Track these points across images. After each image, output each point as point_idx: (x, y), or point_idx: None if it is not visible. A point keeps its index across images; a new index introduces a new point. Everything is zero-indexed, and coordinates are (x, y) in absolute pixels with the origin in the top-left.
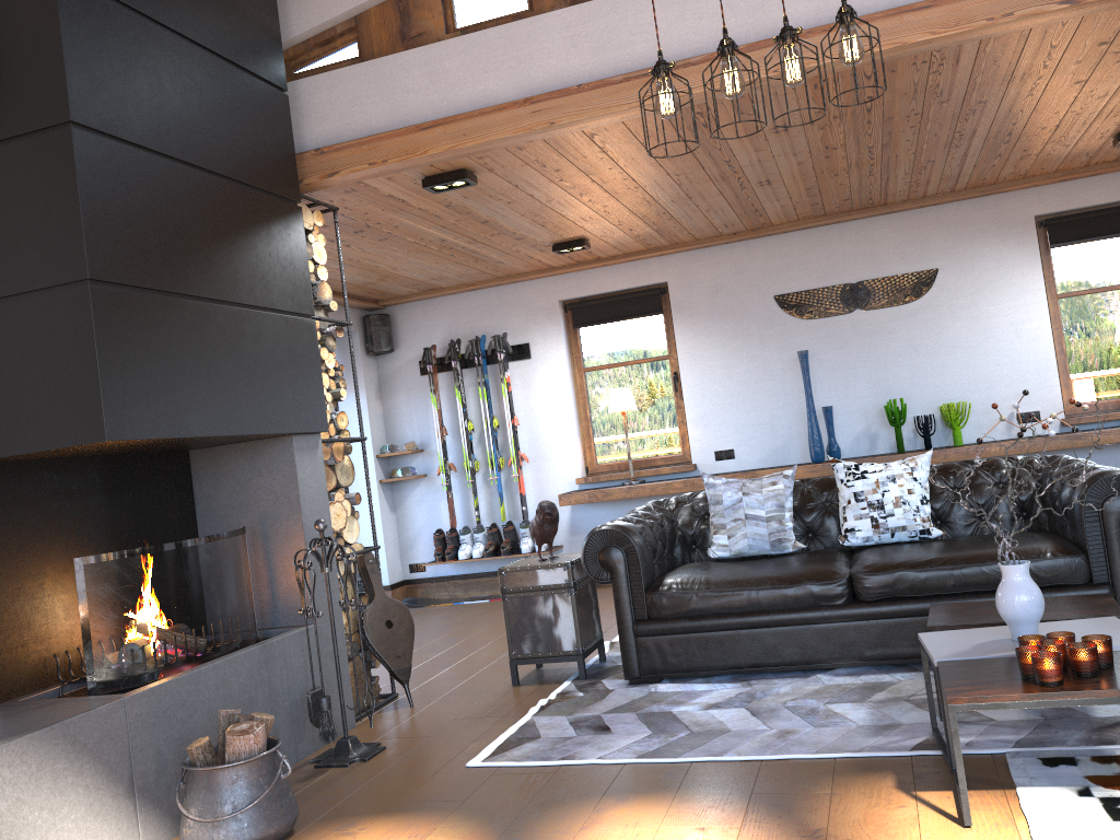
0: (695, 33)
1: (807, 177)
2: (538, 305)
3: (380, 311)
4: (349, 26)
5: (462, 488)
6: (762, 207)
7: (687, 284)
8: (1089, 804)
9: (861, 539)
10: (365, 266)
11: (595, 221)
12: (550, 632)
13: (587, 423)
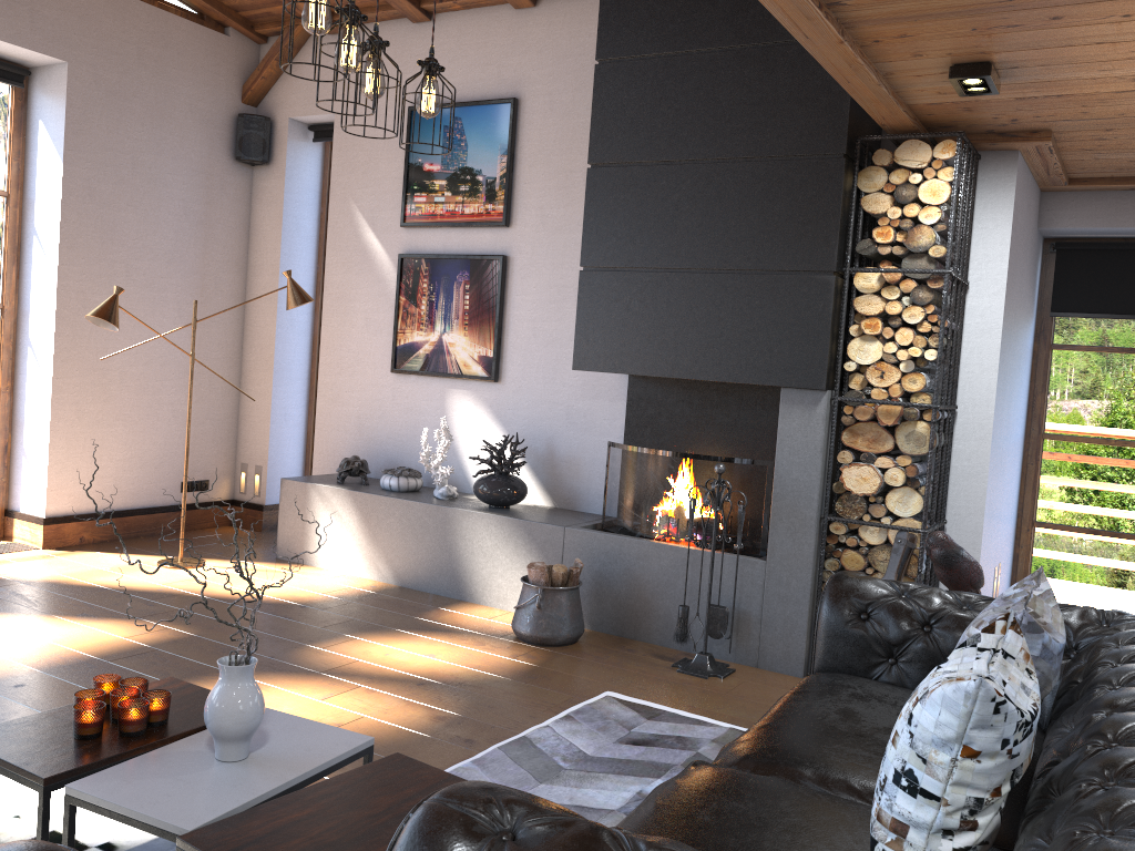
0: None
1: None
2: None
3: None
4: None
5: None
6: None
7: None
8: (90, 837)
9: None
10: None
11: None
12: None
13: None
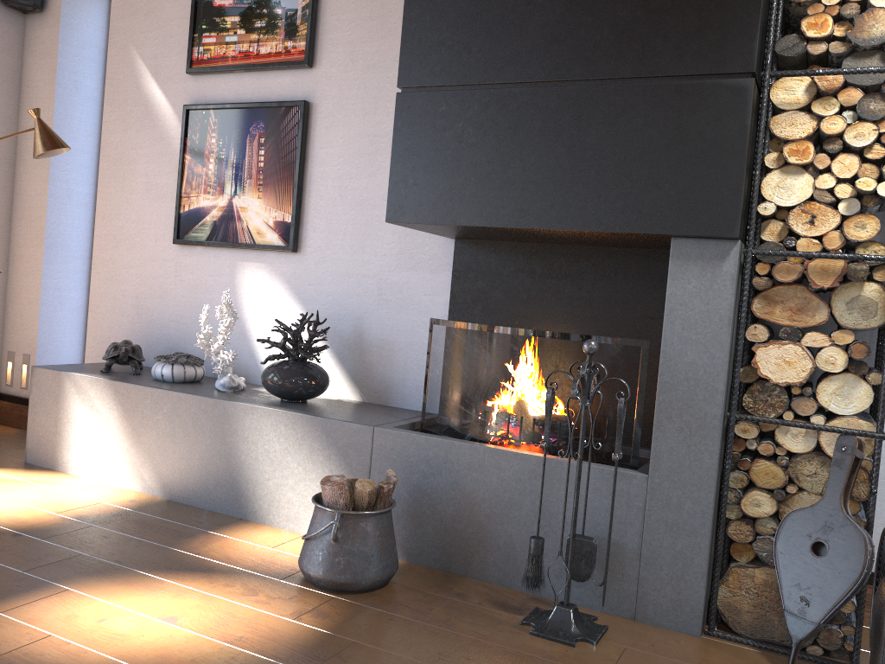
0: None
1: None
2: None
3: None
4: None
5: None
6: None
7: None
8: None
9: None
10: None
11: None
12: None
13: None
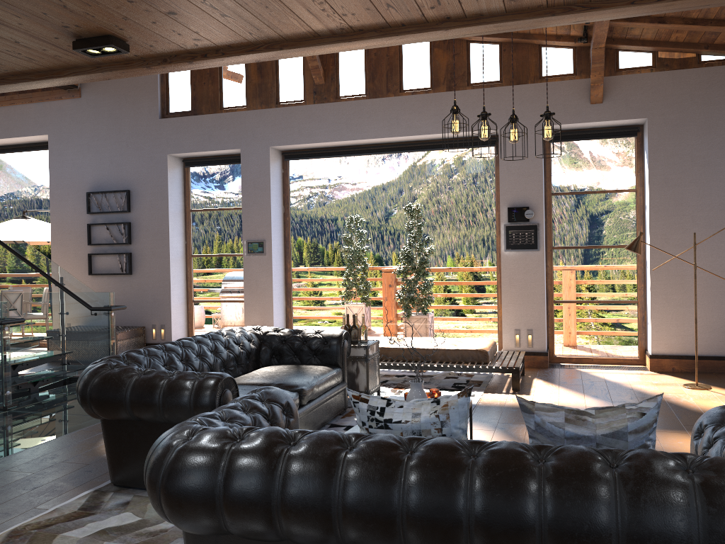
0: None
1: None
2: None
3: None
4: None
5: None
6: None
7: None
8: None
9: None
10: None
11: None
12: None
13: None
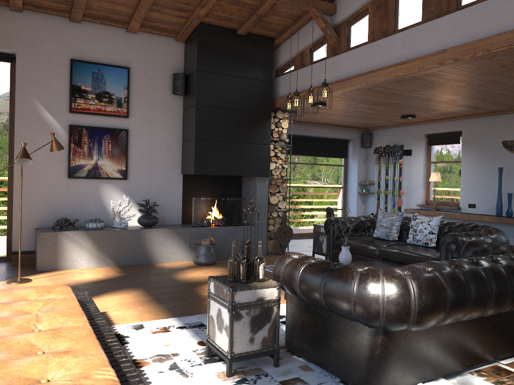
0: (354, 68)
1: (471, 99)
2: (416, 135)
3: (369, 131)
4: (292, 60)
5: (384, 200)
6: (475, 106)
7: (469, 132)
8: None
9: (409, 241)
10: (340, 120)
11: (402, 110)
12: (321, 246)
13: (428, 183)
